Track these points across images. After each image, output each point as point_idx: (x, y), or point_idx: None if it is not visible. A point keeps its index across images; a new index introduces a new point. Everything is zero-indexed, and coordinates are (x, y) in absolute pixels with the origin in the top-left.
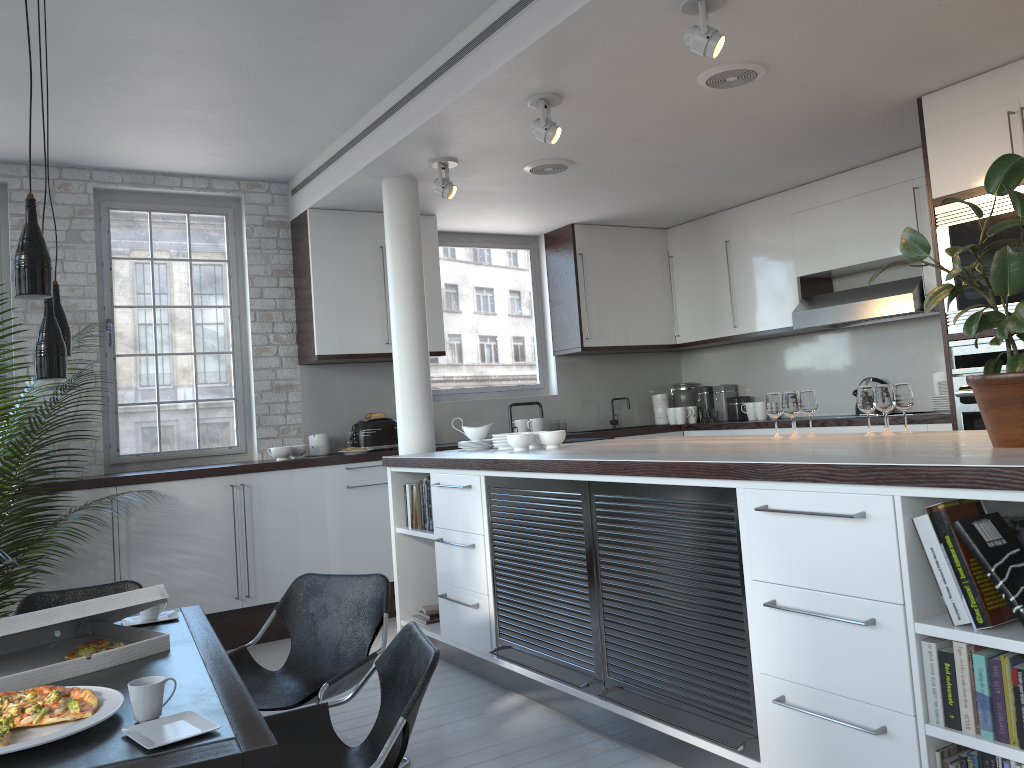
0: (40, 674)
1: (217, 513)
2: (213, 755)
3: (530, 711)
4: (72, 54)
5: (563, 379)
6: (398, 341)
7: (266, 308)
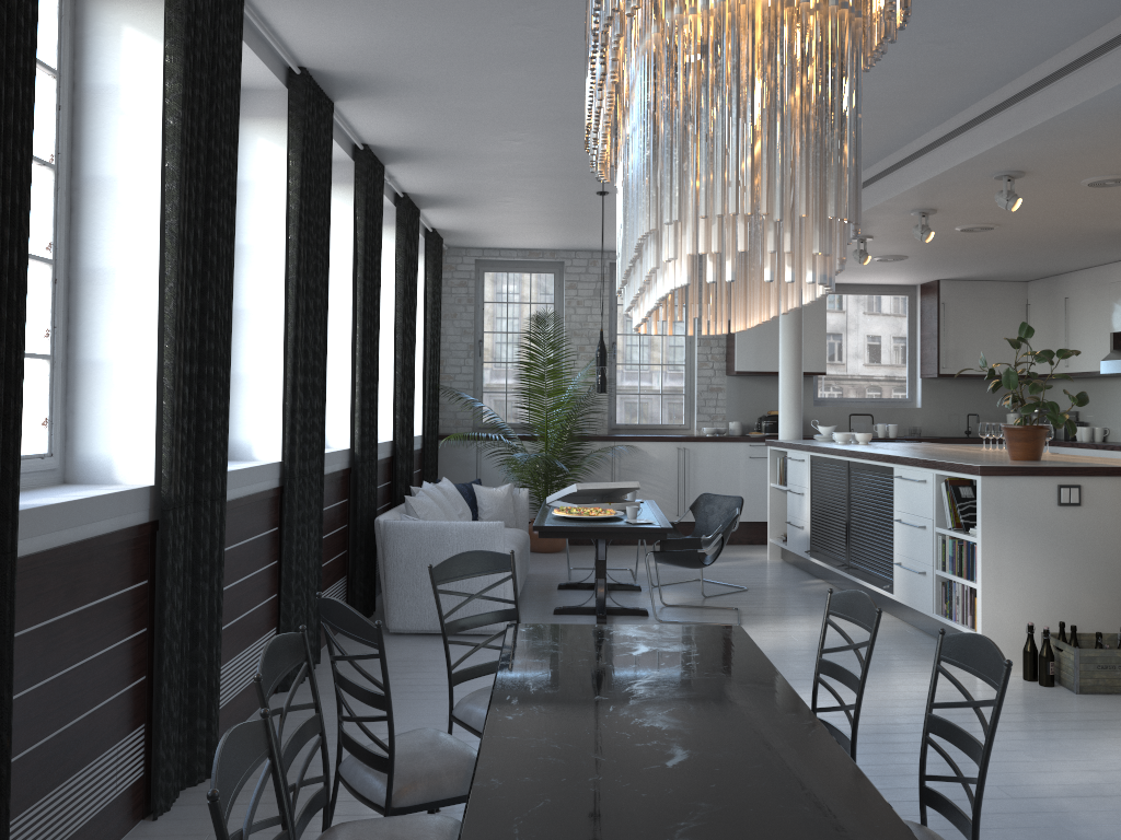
0: (593, 506)
1: (668, 463)
2: (652, 526)
3: (822, 585)
4: (607, 217)
5: (926, 396)
6: (782, 368)
7: (707, 337)
